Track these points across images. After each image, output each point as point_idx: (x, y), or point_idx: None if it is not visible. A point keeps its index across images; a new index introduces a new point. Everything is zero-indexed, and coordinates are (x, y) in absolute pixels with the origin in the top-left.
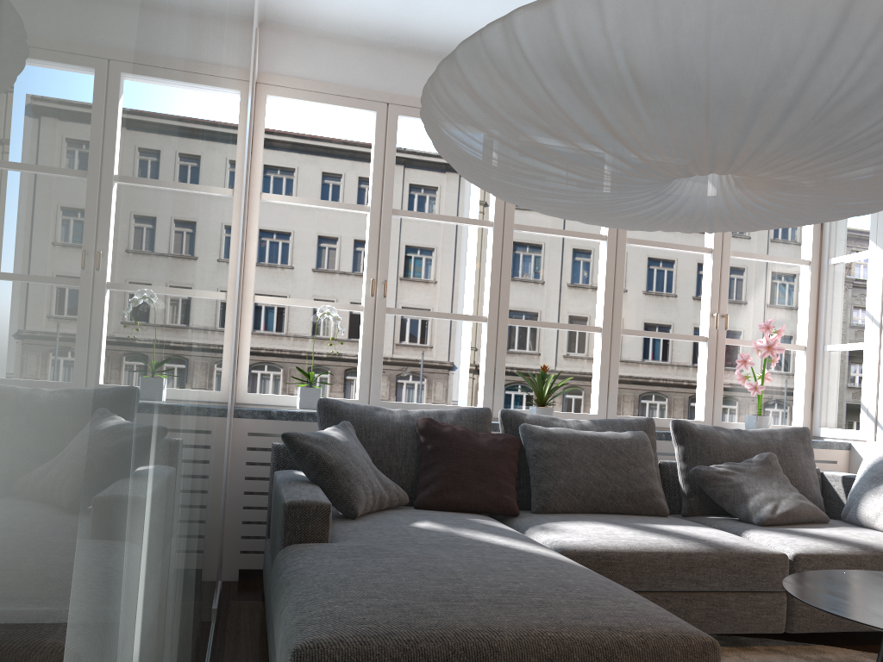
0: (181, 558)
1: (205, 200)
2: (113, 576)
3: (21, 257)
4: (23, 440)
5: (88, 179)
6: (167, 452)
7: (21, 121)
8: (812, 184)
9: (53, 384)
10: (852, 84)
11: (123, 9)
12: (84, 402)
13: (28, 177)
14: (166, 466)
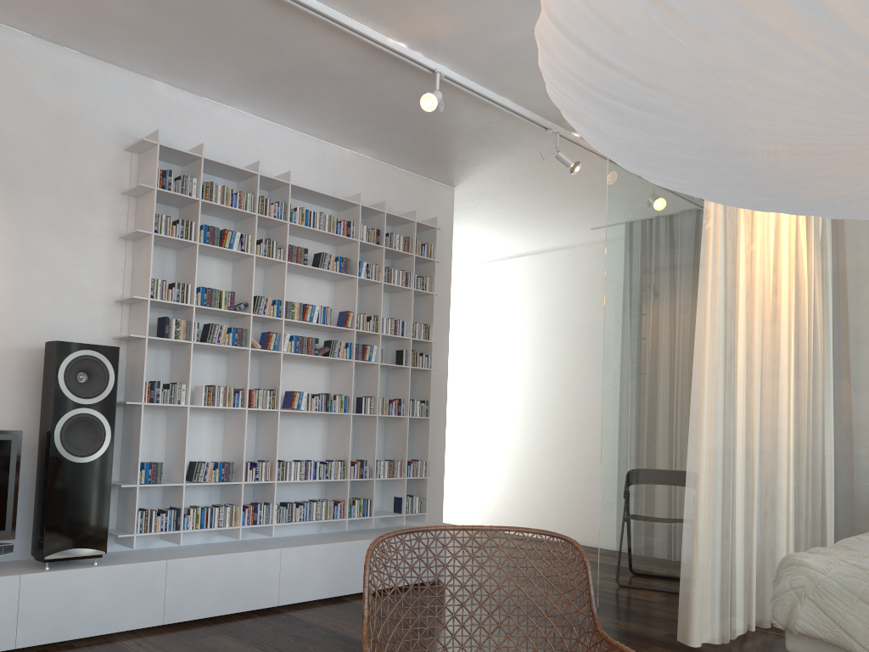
0: (864, 561)
1: (865, 391)
2: (678, 502)
3: (618, 452)
4: (622, 469)
5: (640, 440)
6: (764, 494)
7: (616, 441)
8: (861, 148)
9: (631, 464)
10: (701, 197)
11: (654, 411)
12: (646, 468)
13: (619, 445)
14: (764, 498)
